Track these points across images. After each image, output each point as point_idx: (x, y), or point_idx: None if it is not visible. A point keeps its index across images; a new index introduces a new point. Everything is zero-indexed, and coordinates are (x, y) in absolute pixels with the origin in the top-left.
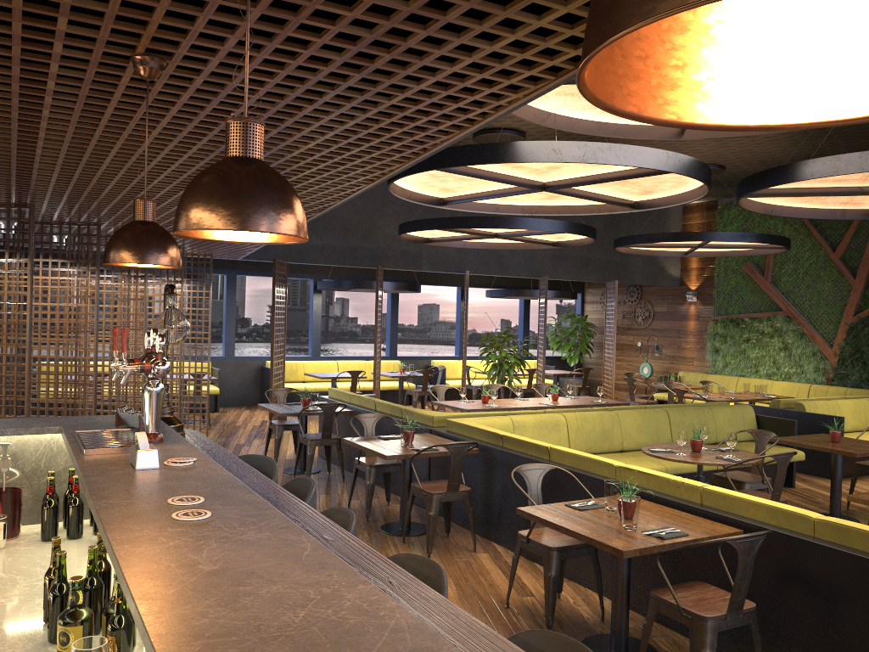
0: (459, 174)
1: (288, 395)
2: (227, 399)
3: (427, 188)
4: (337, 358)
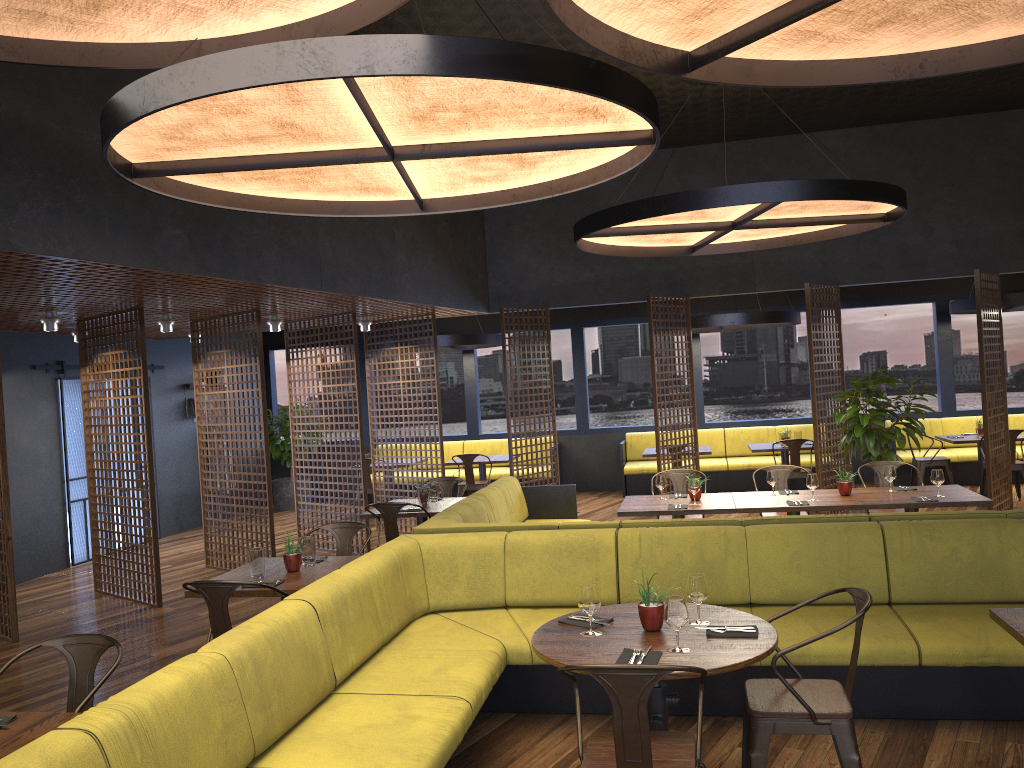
0: (200, 173)
1: (644, 477)
2: (585, 482)
3: (346, 194)
4: (729, 425)
